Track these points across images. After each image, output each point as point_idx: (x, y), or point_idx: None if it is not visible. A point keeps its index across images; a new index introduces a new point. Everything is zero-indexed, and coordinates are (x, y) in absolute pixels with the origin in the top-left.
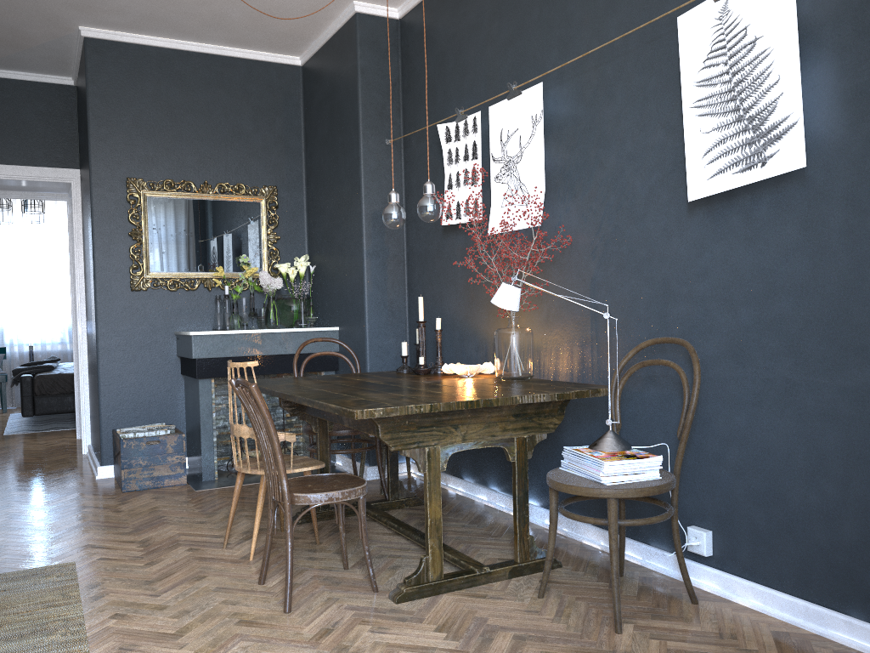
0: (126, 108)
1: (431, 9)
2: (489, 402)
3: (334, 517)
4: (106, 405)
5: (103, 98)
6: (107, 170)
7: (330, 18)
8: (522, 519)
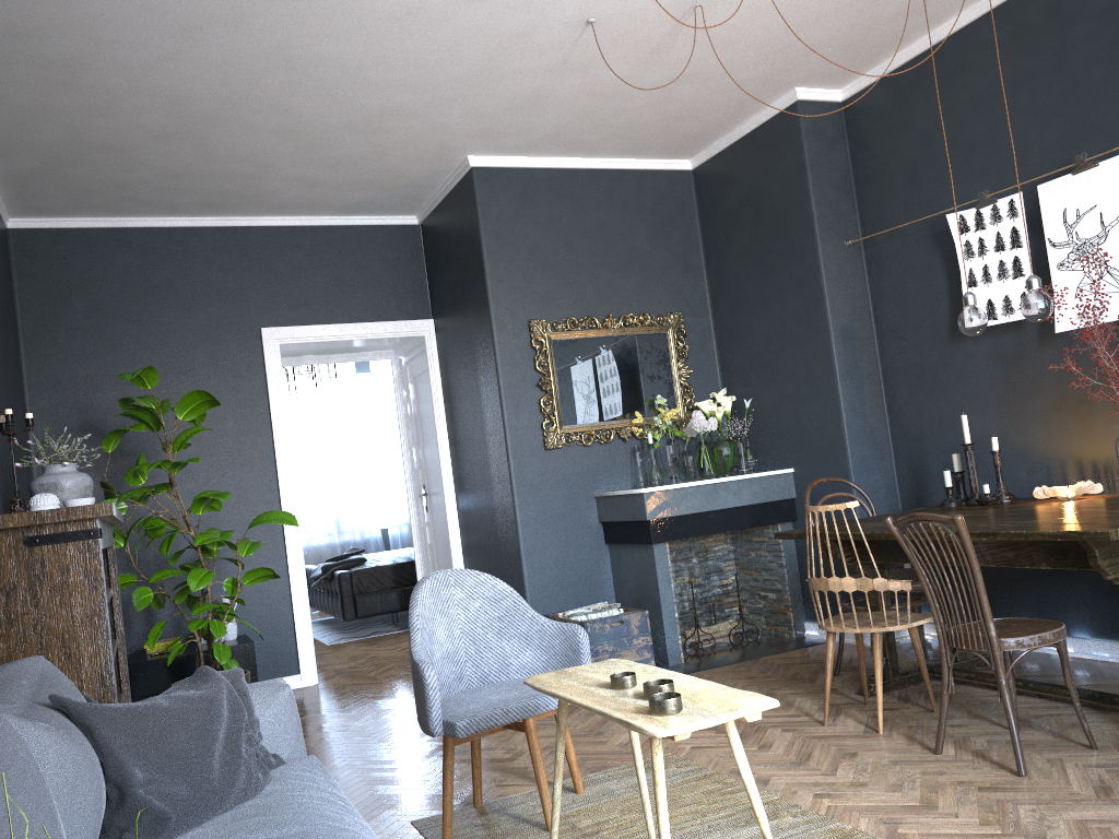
0: (520, 241)
1: (900, 85)
2: None
3: (907, 685)
4: (532, 587)
5: (496, 232)
6: (508, 314)
7: (755, 110)
8: None
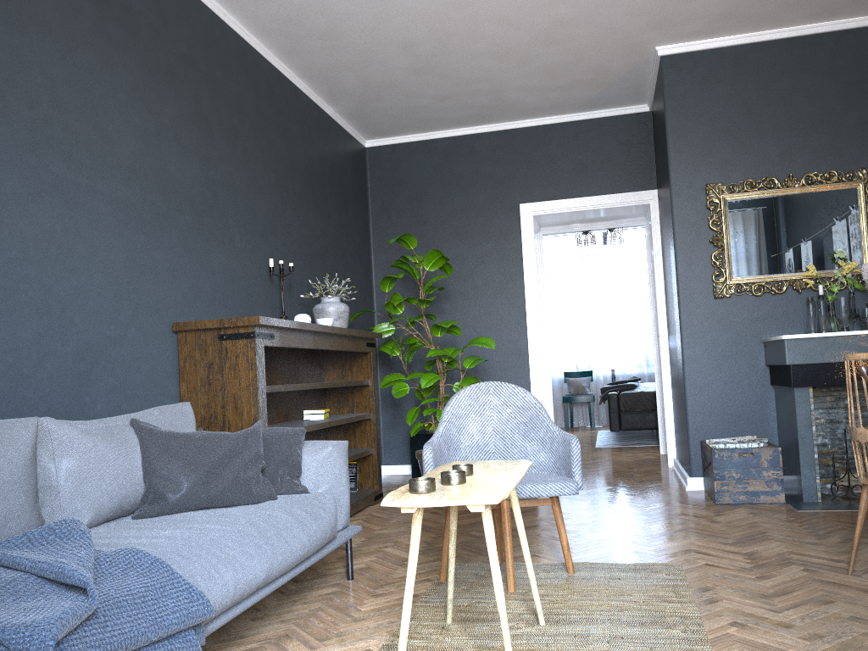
0: (702, 115)
1: None
2: None
3: None
4: (693, 415)
5: (679, 110)
6: (686, 180)
7: None
8: None
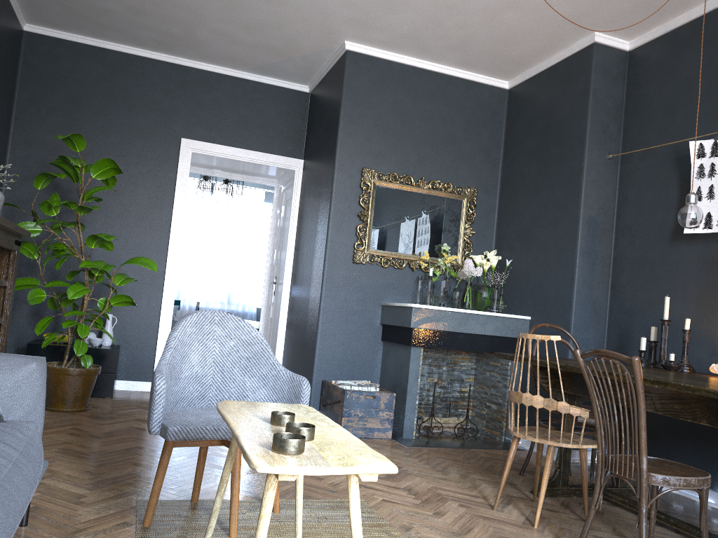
0: (369, 110)
1: (676, 41)
2: None
3: (572, 495)
4: (320, 358)
5: (353, 100)
6: (348, 159)
7: (561, 47)
8: None
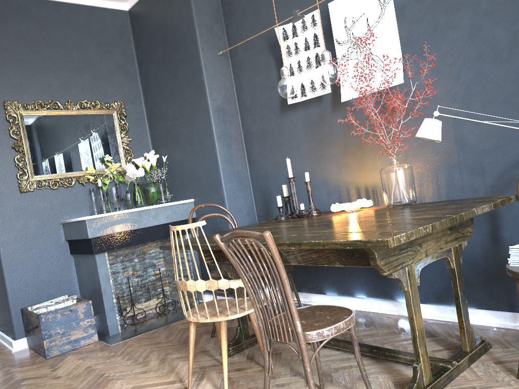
0: None
1: None
2: (461, 217)
3: (255, 344)
4: (12, 289)
5: None
6: None
7: None
8: (465, 314)
